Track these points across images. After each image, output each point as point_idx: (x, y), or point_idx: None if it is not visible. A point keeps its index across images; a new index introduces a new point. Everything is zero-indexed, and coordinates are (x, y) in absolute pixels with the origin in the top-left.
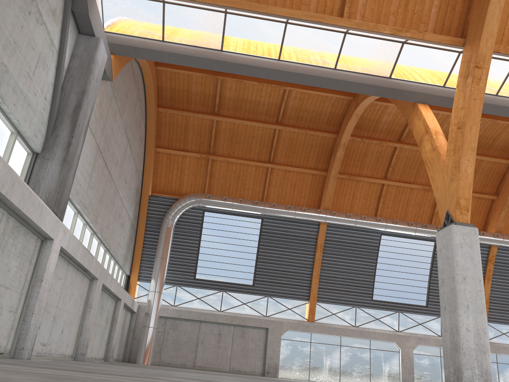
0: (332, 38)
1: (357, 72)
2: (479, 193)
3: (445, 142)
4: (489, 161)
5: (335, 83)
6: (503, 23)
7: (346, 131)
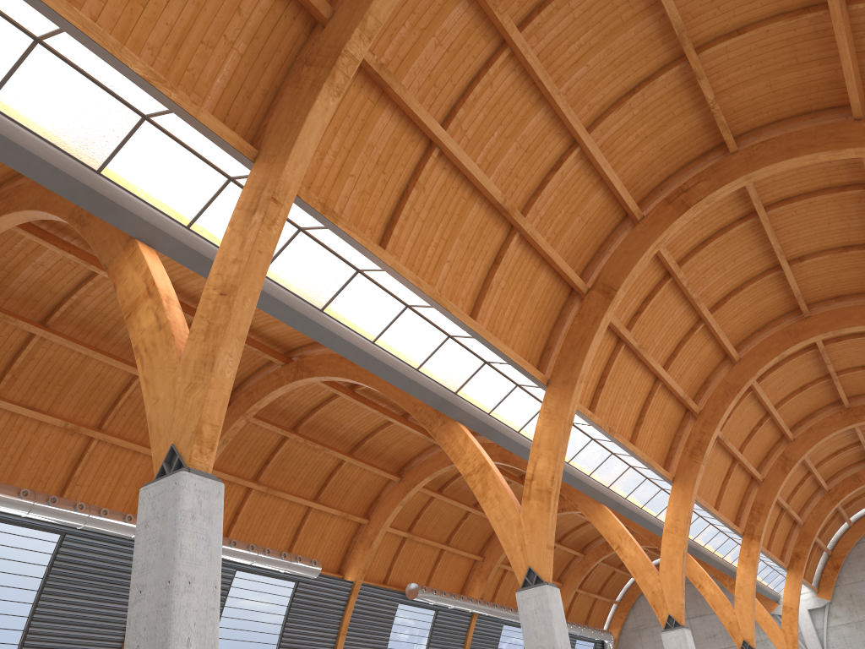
0: (4, 36)
1: (36, 133)
2: None
3: (182, 319)
4: None
5: None
6: None
7: None
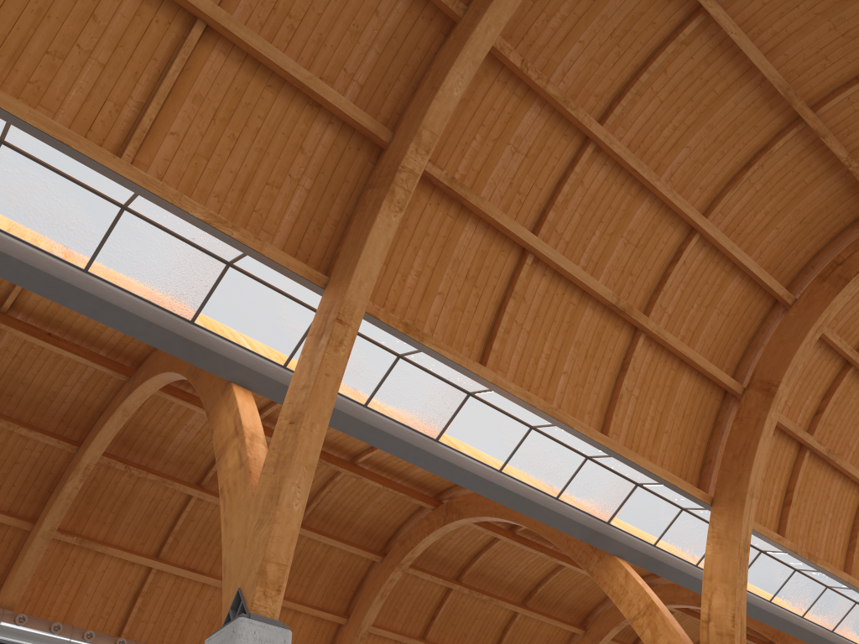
0: (95, 209)
1: (131, 292)
2: (319, 608)
3: (265, 455)
4: (343, 552)
5: (78, 297)
6: (389, 279)
7: (97, 440)
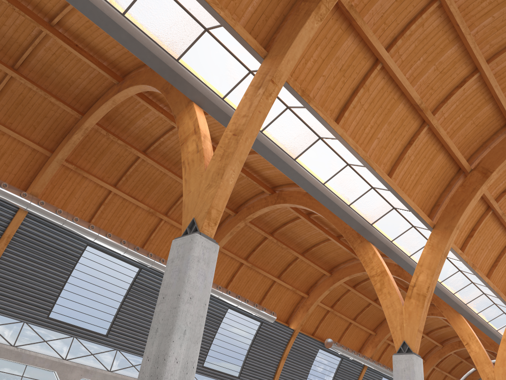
0: None
1: (146, 34)
2: None
3: (211, 149)
4: None
5: (117, 30)
6: (298, 61)
7: (95, 114)
